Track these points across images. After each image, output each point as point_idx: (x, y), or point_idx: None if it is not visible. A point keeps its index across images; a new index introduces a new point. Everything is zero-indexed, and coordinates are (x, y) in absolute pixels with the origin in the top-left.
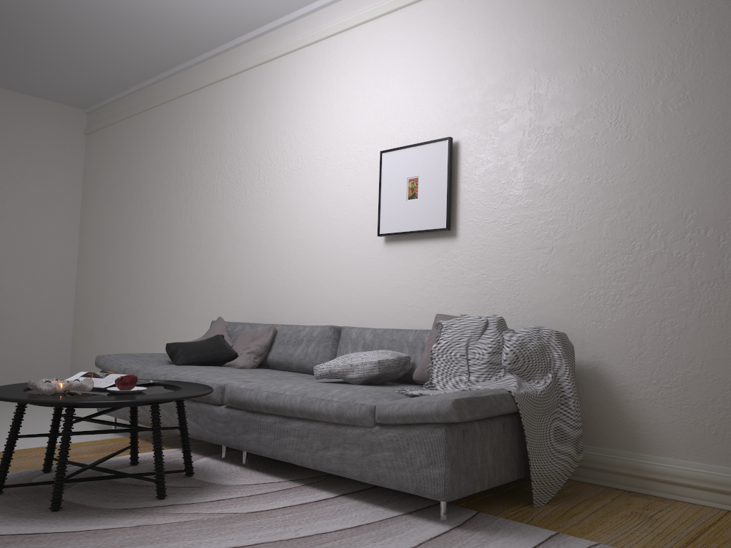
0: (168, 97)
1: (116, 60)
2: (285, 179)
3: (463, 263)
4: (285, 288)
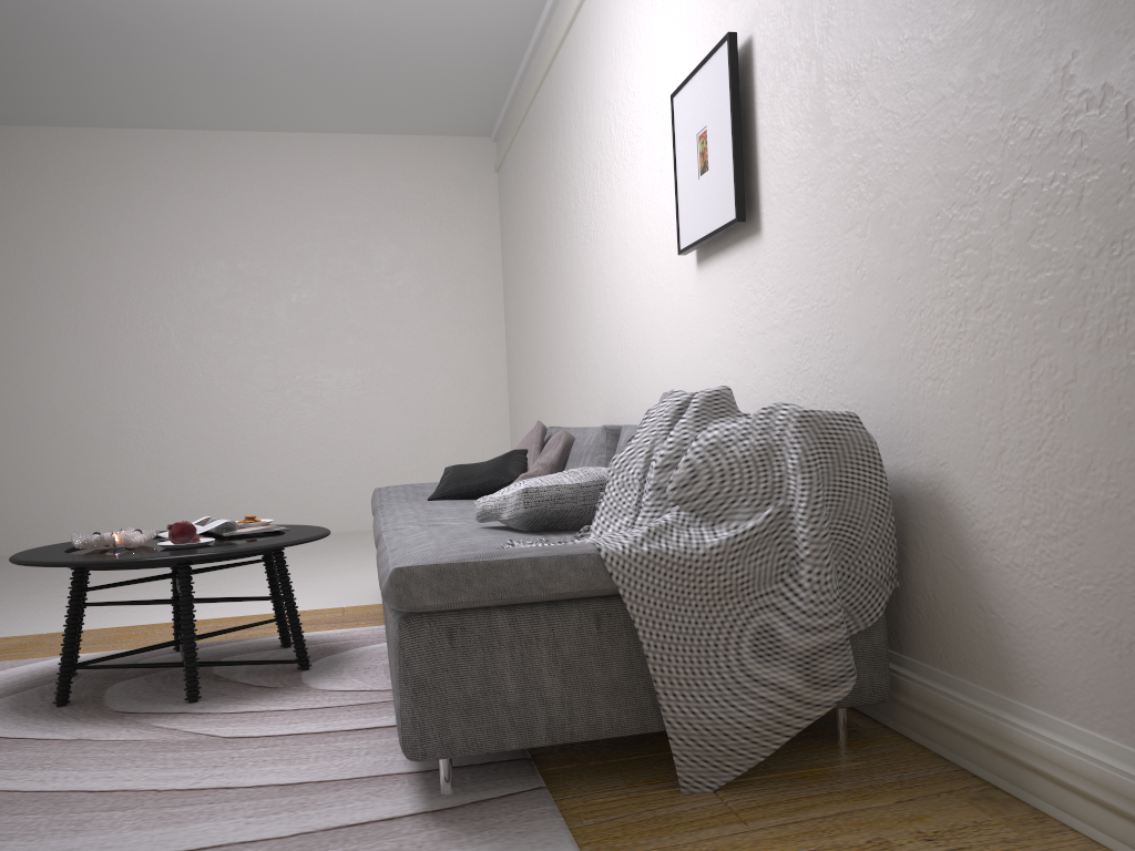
0: (532, 89)
1: (456, 55)
2: (615, 181)
3: (770, 284)
4: (626, 365)
